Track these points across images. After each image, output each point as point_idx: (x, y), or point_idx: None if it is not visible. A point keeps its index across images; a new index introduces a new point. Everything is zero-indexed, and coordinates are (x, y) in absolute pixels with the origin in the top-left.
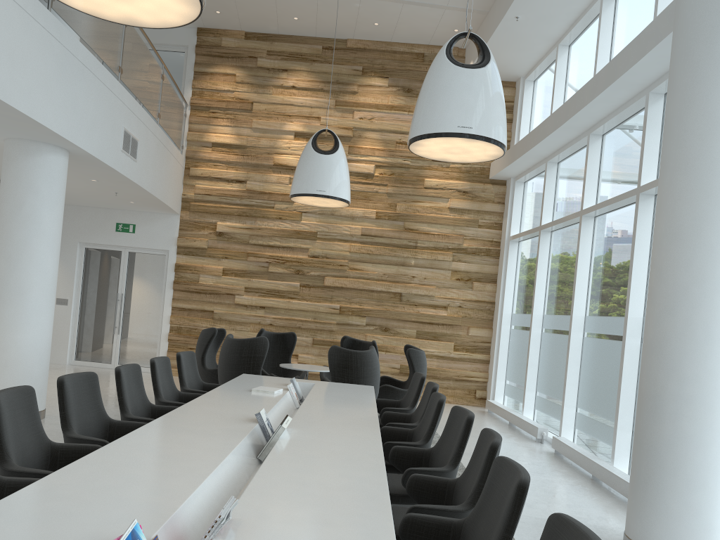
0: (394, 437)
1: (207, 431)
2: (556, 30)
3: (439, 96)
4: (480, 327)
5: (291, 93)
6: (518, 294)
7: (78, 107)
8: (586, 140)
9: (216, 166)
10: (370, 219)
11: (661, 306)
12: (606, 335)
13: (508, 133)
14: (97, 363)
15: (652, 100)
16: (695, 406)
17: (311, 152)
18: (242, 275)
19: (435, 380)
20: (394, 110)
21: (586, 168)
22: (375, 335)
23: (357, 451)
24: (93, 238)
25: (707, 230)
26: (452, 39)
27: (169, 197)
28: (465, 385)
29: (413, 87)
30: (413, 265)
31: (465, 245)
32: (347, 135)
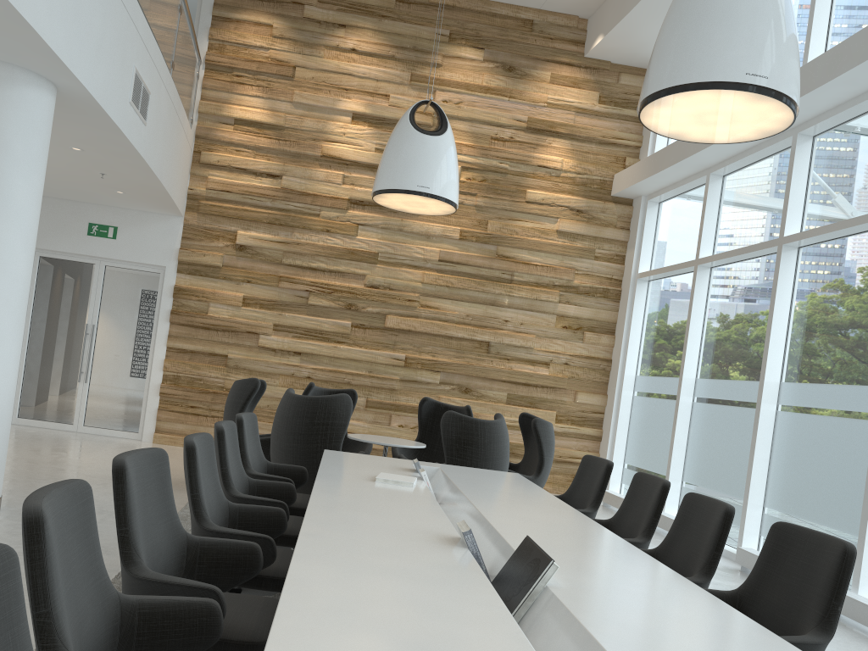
0: None
1: (414, 570)
2: None
3: (714, 25)
4: (591, 392)
5: (350, 59)
6: (648, 350)
7: (81, 14)
8: (785, 143)
9: (239, 152)
10: (451, 240)
11: None
12: (825, 409)
13: (639, 136)
14: (52, 423)
15: None
16: None
17: (410, 131)
18: (270, 308)
19: None
20: (491, 94)
21: (789, 180)
22: (451, 398)
23: (707, 615)
24: (52, 242)
25: None
26: None
27: (175, 188)
28: (569, 469)
29: (516, 65)
30: (506, 305)
31: (576, 281)
32: (425, 122)
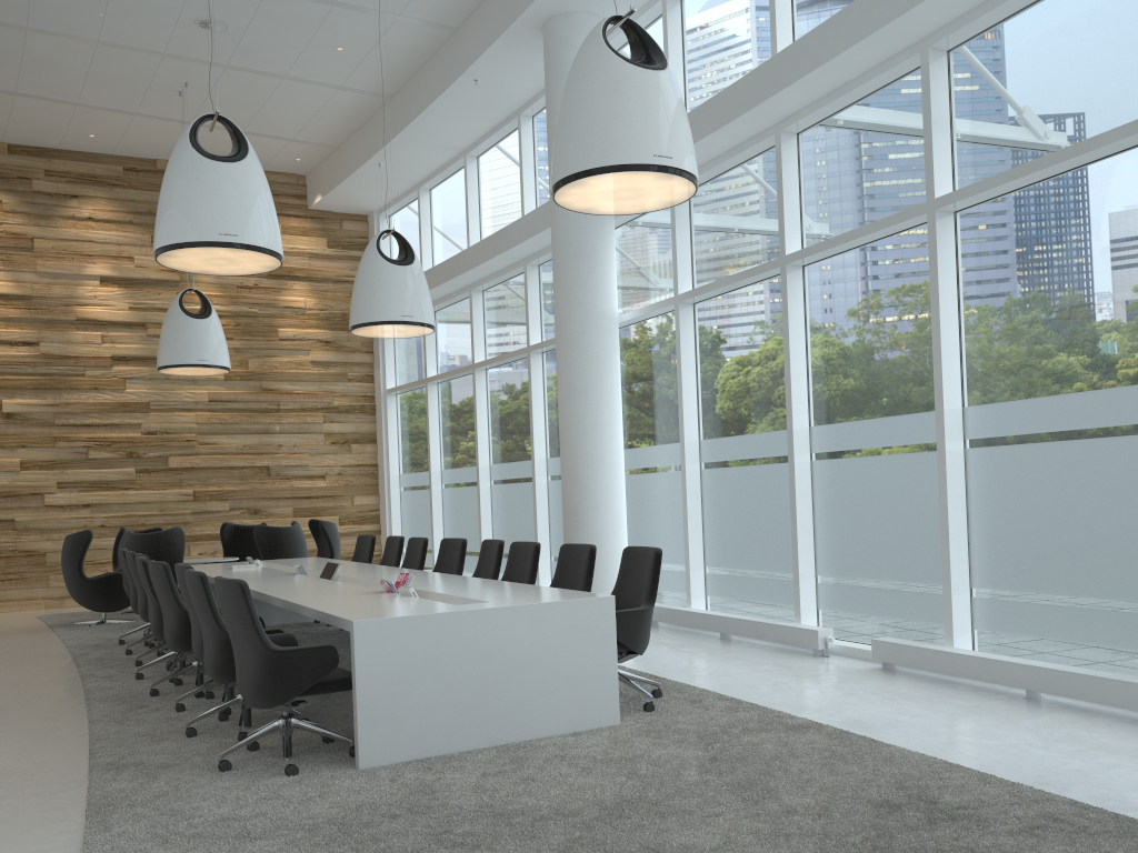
0: None
1: (283, 579)
2: (417, 176)
3: (381, 289)
4: (366, 494)
5: (88, 227)
6: (405, 452)
7: None
8: (466, 294)
9: None
10: (217, 381)
11: (571, 446)
12: (514, 479)
13: None
14: None
15: (529, 270)
16: (601, 512)
17: (183, 317)
18: (50, 468)
19: None
20: None
21: (472, 323)
22: (243, 521)
23: (402, 571)
24: None
25: (593, 390)
26: (379, 236)
27: None
28: None
29: None
30: (278, 432)
31: (336, 402)
32: (174, 279)
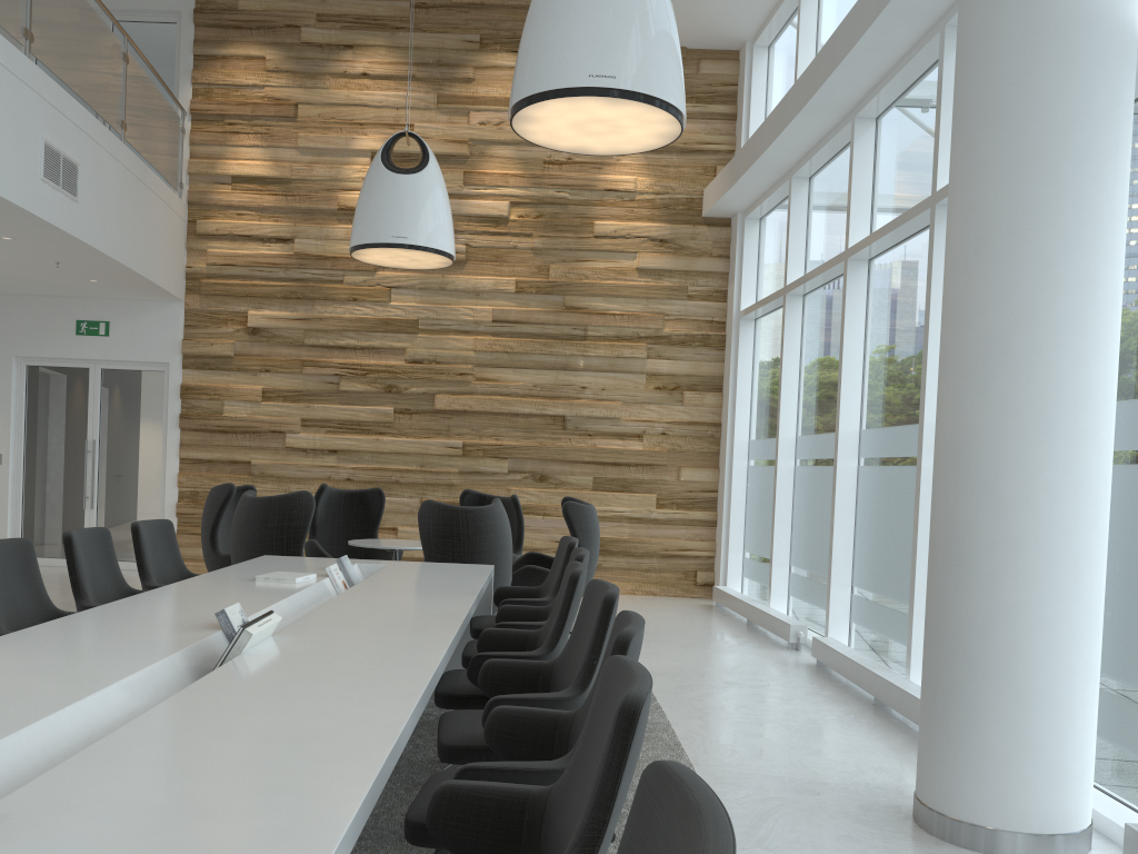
0: (504, 647)
1: (104, 647)
2: None
3: (555, 23)
4: (699, 466)
5: (362, 86)
6: (757, 407)
7: None
8: (850, 130)
9: (241, 215)
10: (506, 294)
11: (961, 379)
12: (893, 458)
13: (731, 138)
14: (59, 559)
15: (950, 39)
16: (1028, 556)
17: (381, 172)
18: (295, 400)
19: (628, 558)
20: None
21: (850, 177)
22: (524, 489)
23: (384, 669)
24: (38, 347)
25: (1038, 229)
26: None
27: (157, 269)
28: (679, 564)
29: None
30: (582, 368)
31: (667, 330)
32: (460, 153)
